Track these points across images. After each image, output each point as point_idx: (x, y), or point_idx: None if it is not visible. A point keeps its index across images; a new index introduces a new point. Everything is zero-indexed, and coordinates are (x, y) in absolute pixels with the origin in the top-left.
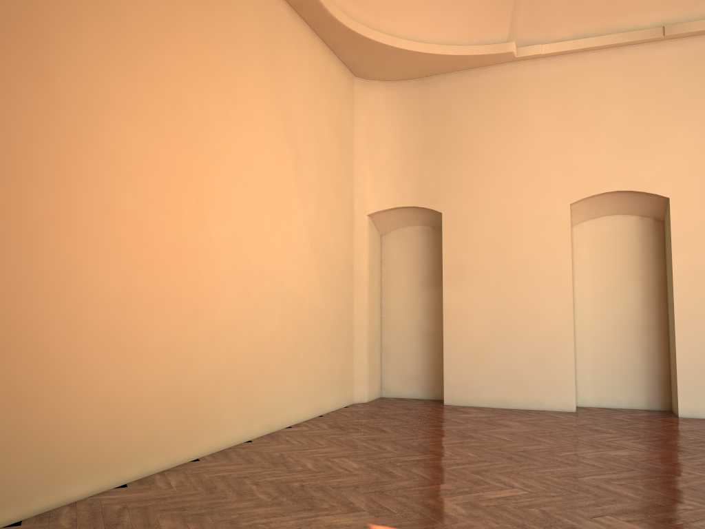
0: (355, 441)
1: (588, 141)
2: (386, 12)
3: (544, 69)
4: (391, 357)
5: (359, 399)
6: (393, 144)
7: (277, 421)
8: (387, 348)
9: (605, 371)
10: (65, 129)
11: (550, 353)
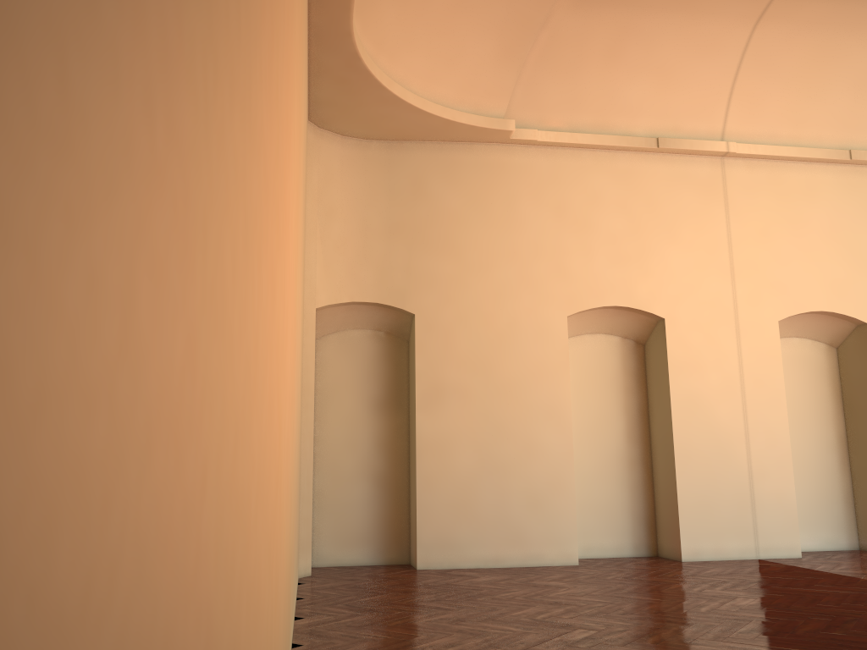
0: (443, 625)
1: (585, 247)
2: (386, 45)
3: (537, 158)
4: (327, 509)
5: (303, 571)
6: (350, 218)
7: (294, 610)
8: (322, 497)
9: (591, 514)
10: (292, 62)
11: (549, 494)
